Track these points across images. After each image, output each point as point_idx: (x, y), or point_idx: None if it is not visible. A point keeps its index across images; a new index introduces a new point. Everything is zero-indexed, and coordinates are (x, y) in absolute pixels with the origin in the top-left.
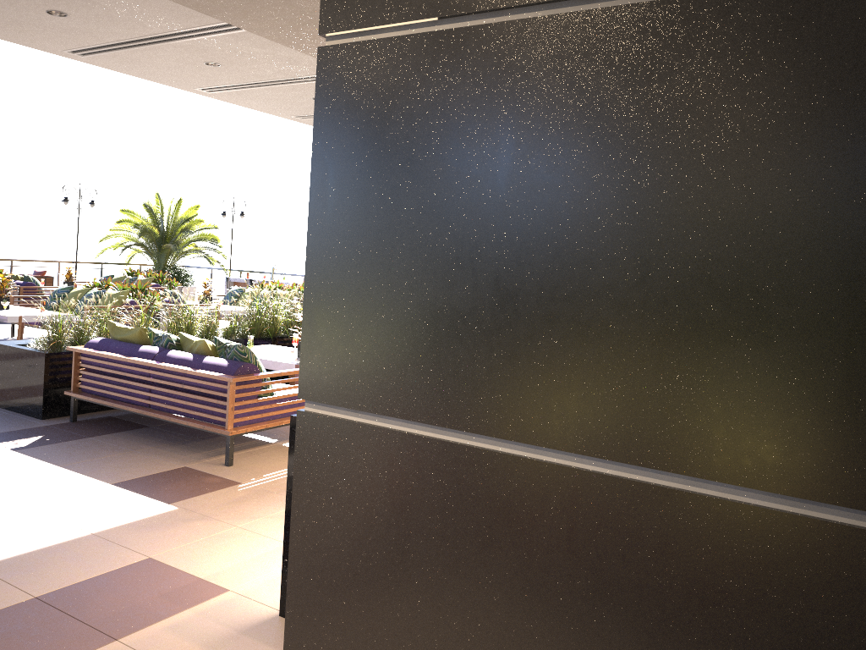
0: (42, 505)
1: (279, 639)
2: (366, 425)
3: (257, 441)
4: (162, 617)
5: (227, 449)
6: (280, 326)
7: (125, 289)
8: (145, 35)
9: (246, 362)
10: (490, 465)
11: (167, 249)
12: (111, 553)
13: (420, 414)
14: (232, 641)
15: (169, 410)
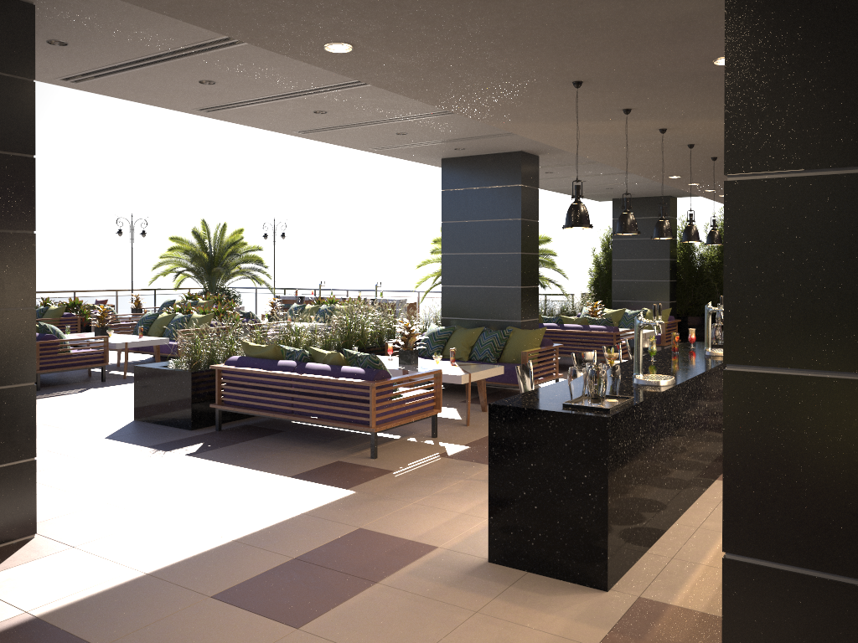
0: (246, 495)
1: (498, 577)
2: (772, 373)
3: (384, 438)
4: (400, 566)
5: (371, 444)
6: (366, 337)
7: (206, 312)
8: (274, 94)
9: (380, 369)
10: (855, 386)
11: (217, 272)
12: (327, 526)
13: (808, 365)
14: (464, 579)
15: (312, 414)
